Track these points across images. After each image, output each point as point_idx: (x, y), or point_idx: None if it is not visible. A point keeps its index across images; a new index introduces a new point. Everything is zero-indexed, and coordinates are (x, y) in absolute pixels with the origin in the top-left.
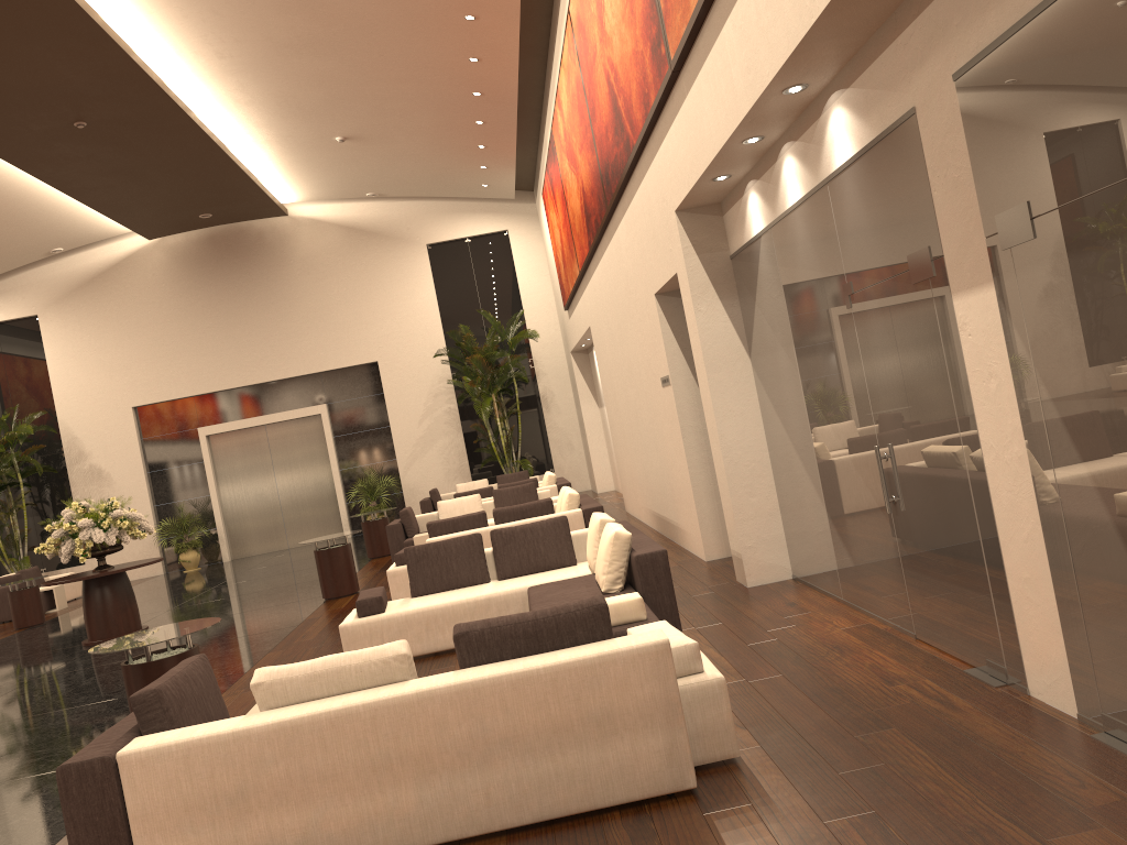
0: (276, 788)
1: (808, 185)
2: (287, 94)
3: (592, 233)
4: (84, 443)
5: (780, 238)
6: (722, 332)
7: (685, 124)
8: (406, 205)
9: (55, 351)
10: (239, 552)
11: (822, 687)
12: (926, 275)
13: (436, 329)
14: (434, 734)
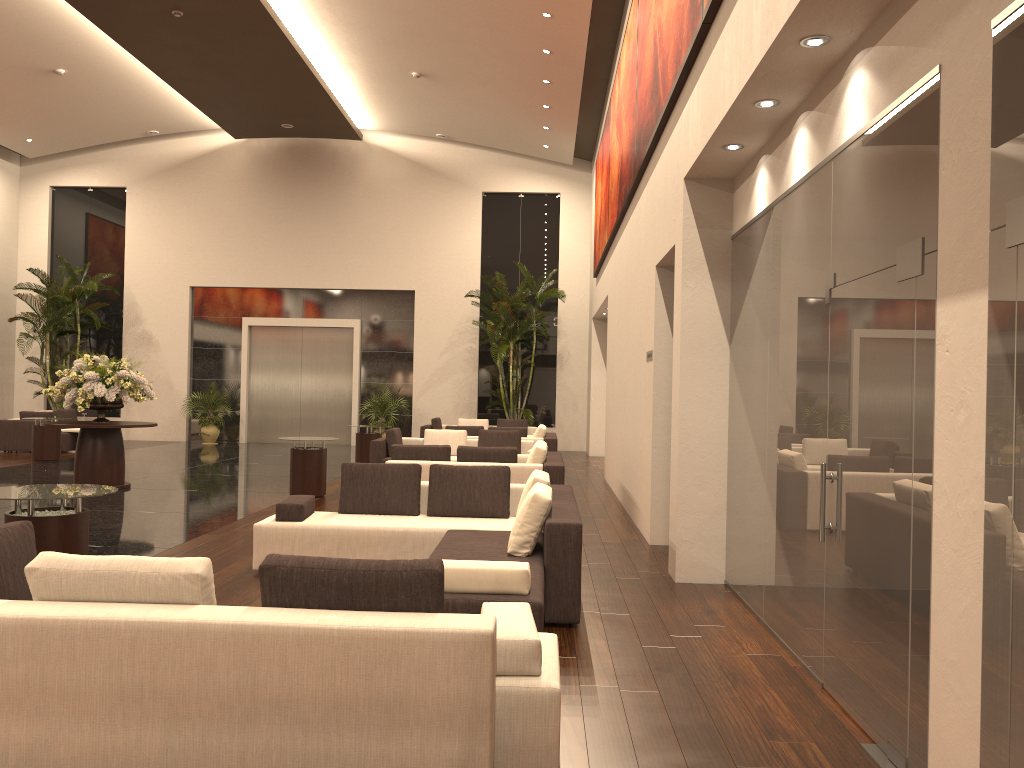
0: (11, 692)
1: (814, 161)
2: (370, 20)
3: (621, 201)
4: (142, 310)
5: (778, 219)
6: (706, 314)
7: (706, 83)
8: (471, 152)
9: (134, 222)
10: (255, 437)
11: (694, 719)
12: (913, 272)
13: (474, 272)
14: (197, 675)
